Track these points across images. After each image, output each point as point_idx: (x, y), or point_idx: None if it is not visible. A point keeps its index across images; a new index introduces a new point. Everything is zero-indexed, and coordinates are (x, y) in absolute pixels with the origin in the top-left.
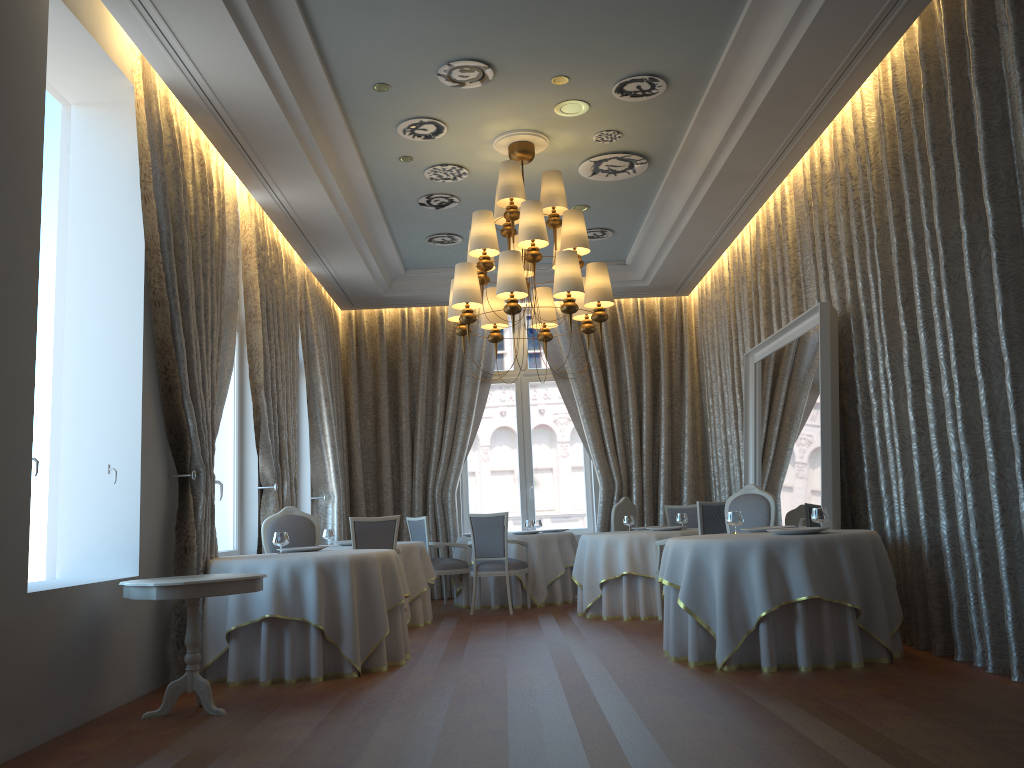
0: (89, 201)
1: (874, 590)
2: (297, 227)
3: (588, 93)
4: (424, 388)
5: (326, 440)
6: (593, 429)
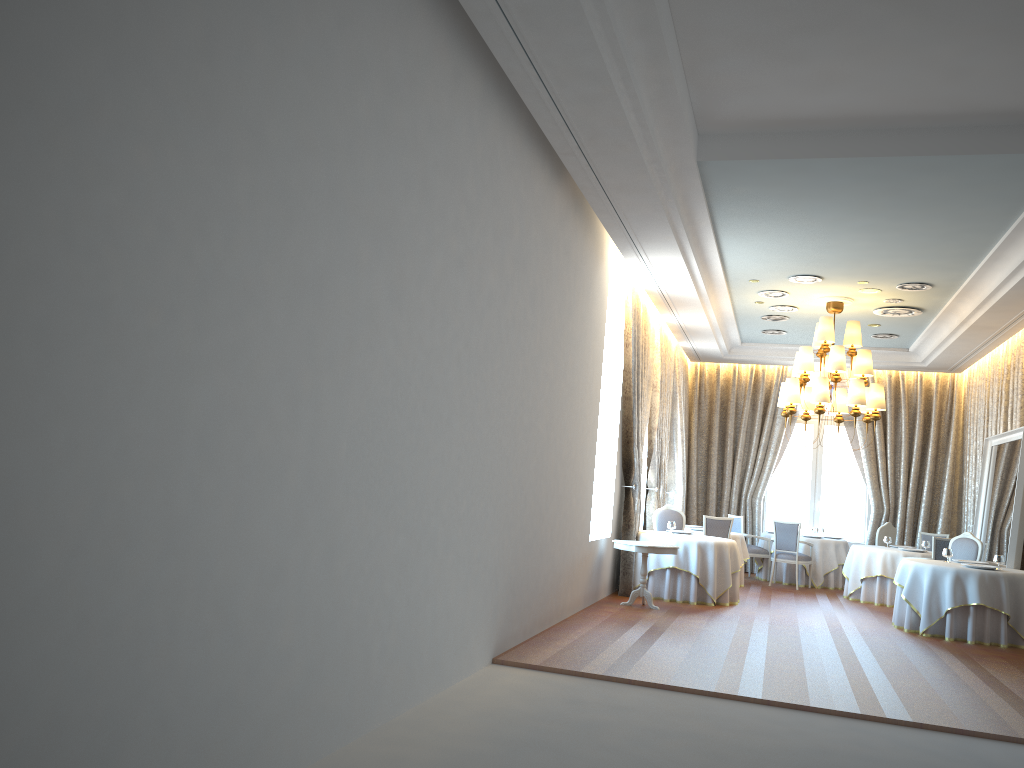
0: None
1: (1021, 607)
2: (681, 329)
3: (880, 286)
4: (745, 423)
5: (678, 456)
6: (871, 467)
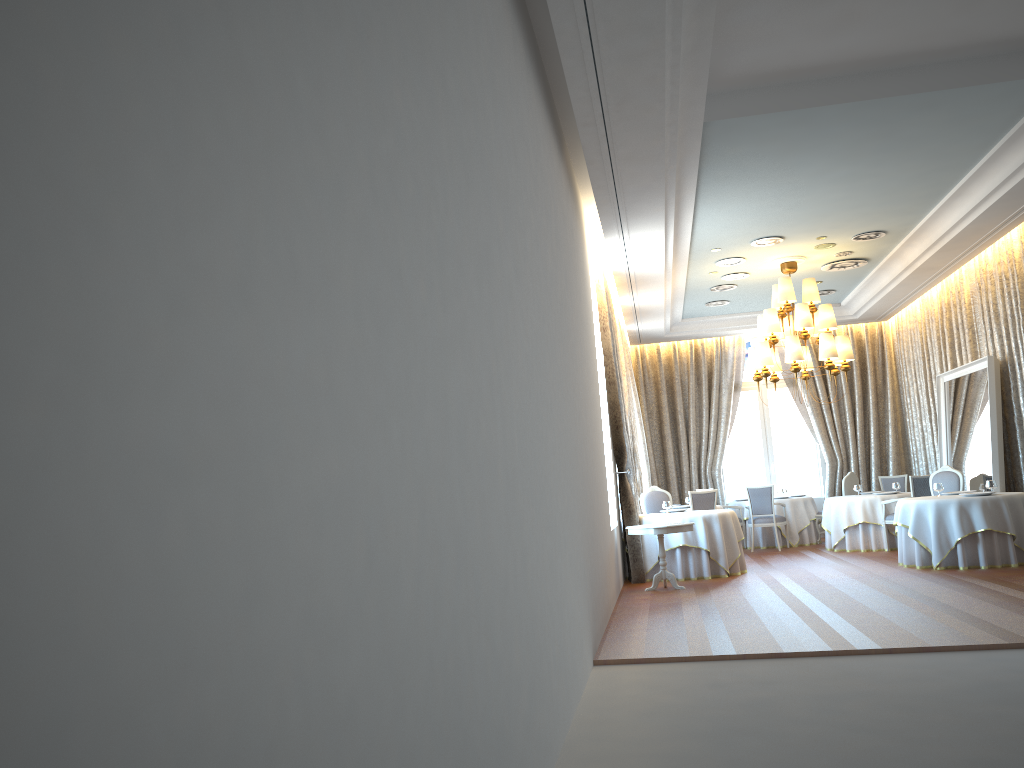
0: None
1: (1023, 525)
2: (634, 311)
3: (836, 240)
4: (693, 398)
5: (639, 439)
6: (819, 422)
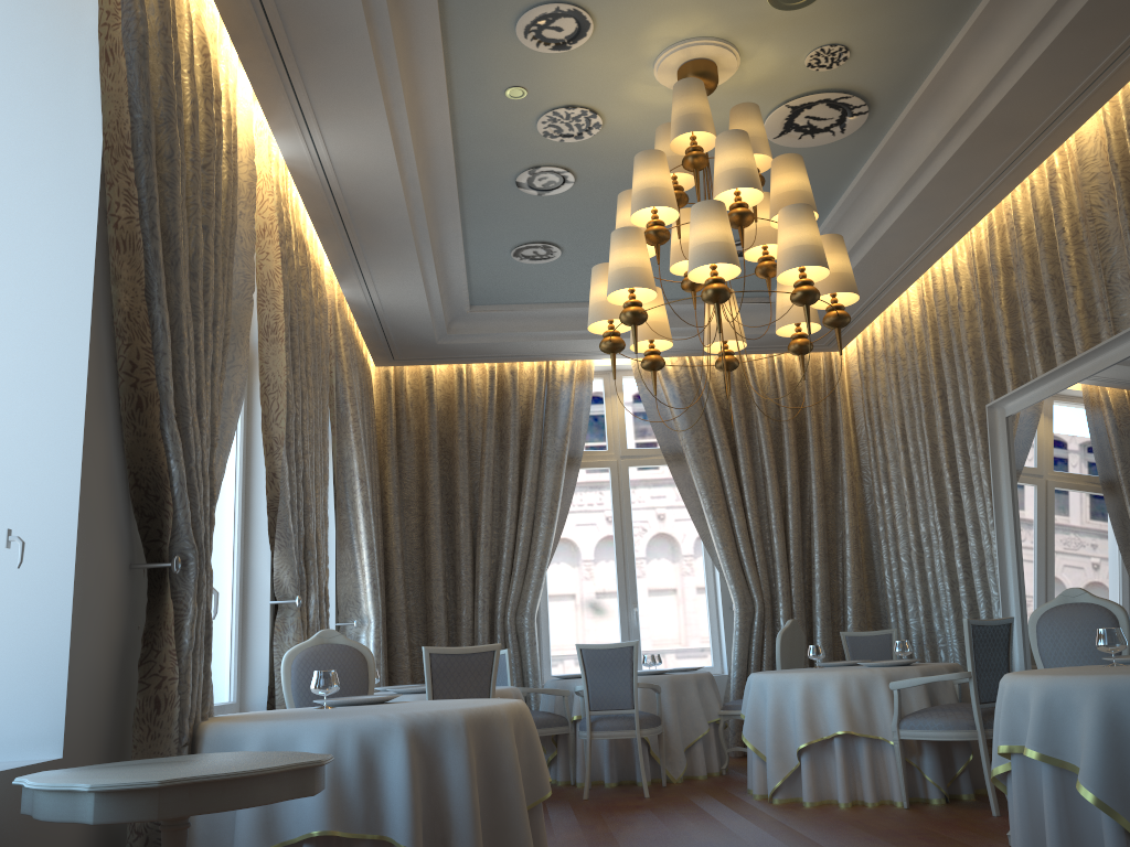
0: (4, 65)
1: None
2: (337, 211)
3: None
4: (490, 472)
5: (360, 539)
6: (723, 528)
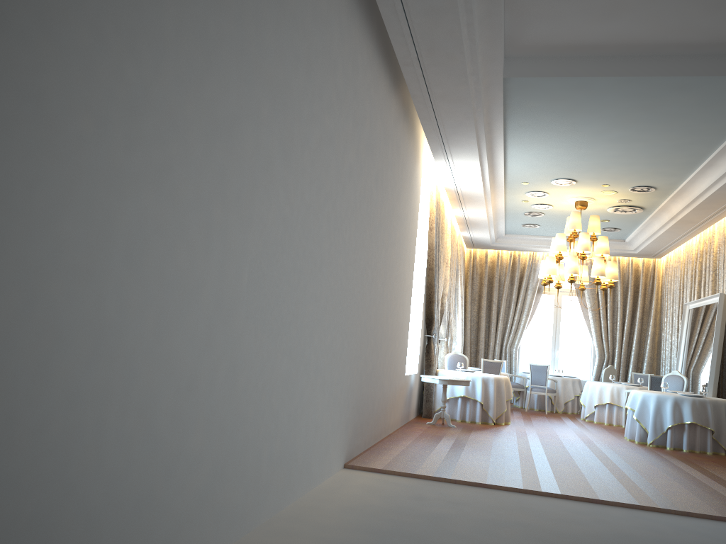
0: None
1: (722, 424)
2: (465, 221)
3: (617, 189)
4: (506, 293)
5: (459, 316)
6: (596, 325)
